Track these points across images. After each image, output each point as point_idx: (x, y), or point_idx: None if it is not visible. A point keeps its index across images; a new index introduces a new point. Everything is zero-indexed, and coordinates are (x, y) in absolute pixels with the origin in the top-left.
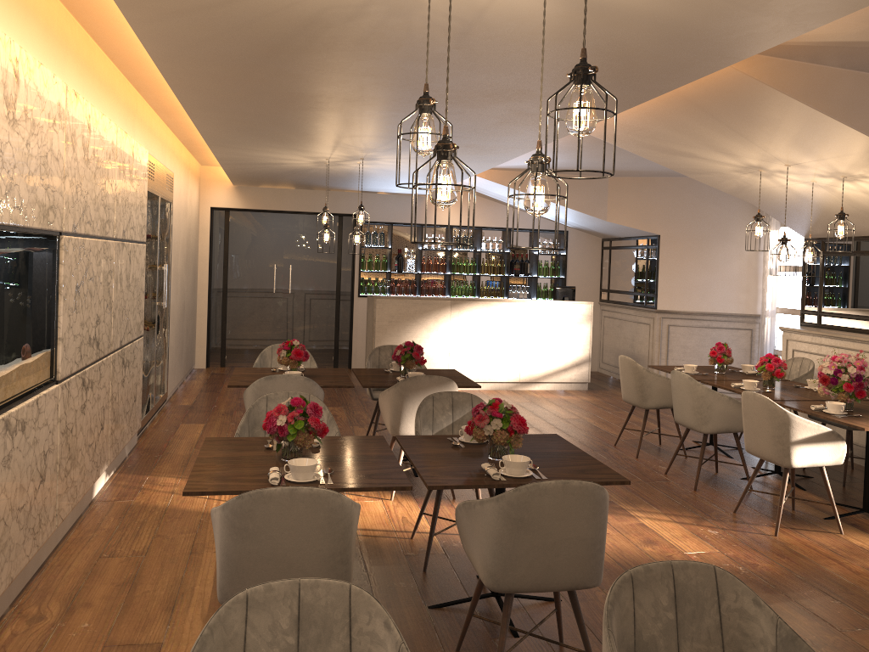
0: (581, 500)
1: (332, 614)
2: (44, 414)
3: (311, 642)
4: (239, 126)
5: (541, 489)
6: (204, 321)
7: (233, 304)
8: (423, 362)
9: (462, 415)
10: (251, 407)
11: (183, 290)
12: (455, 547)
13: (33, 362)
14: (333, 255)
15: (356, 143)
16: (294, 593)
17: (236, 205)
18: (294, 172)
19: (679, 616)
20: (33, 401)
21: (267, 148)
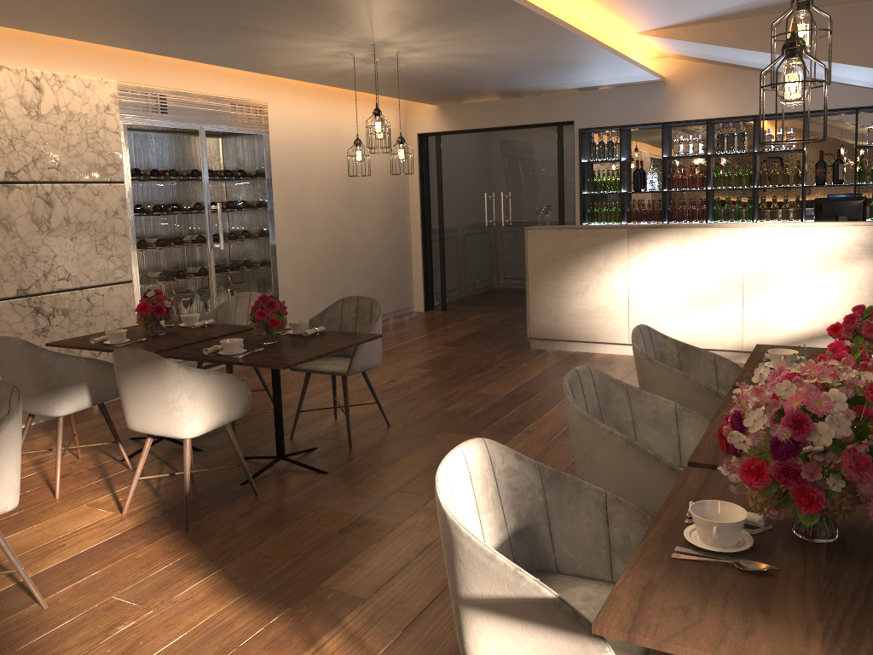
0: None
1: None
2: None
3: None
4: (114, 34)
5: None
6: (418, 260)
7: (450, 241)
8: (273, 325)
9: None
10: None
11: (340, 229)
12: None
13: None
14: (553, 177)
15: (269, 24)
16: None
17: (440, 128)
18: (408, 79)
19: None
20: None
21: (250, 54)
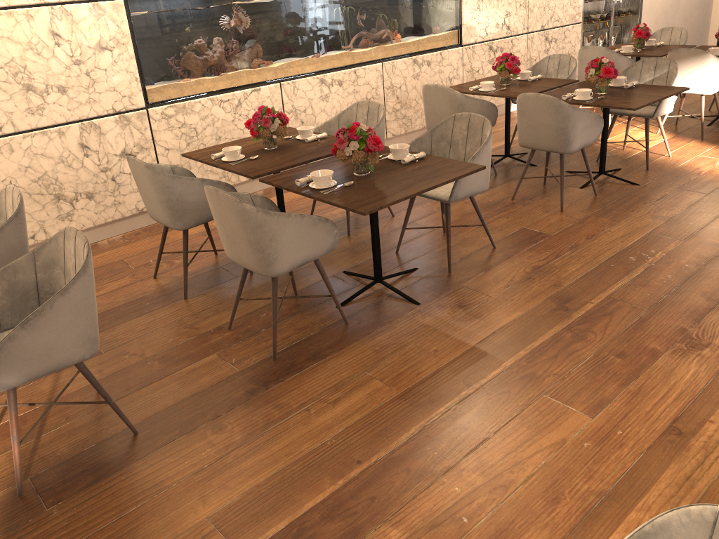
0: (546, 105)
1: (374, 112)
2: (448, 60)
3: (369, 119)
4: None
5: (526, 96)
6: (717, 10)
7: None
8: None
9: (660, 74)
10: (538, 62)
11: None
12: (638, 157)
13: (438, 35)
14: None
15: None
16: (367, 104)
17: None
18: None
19: (468, 134)
20: (437, 53)
21: None
